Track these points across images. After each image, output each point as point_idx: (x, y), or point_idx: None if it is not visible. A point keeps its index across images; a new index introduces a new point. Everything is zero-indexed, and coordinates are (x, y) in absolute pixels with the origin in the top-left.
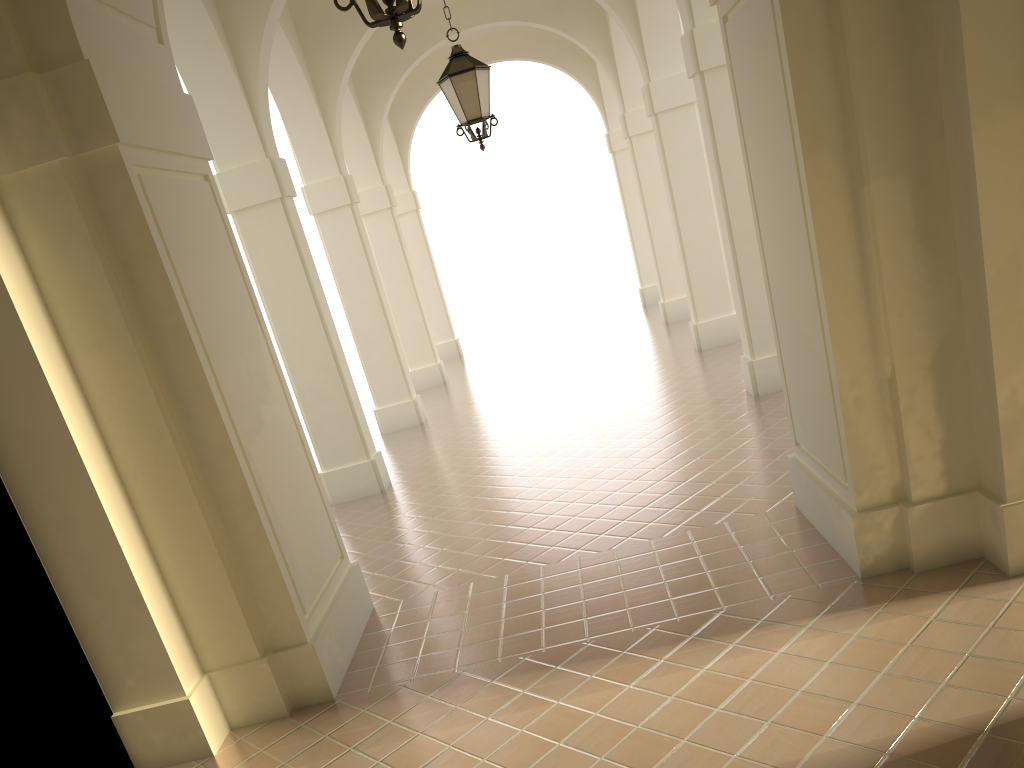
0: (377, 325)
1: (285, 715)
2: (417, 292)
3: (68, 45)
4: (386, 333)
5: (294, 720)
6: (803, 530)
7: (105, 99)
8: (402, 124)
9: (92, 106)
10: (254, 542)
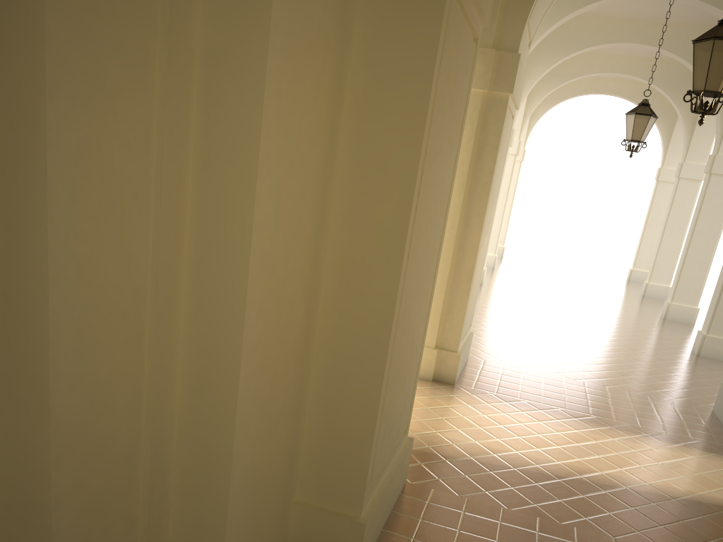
0: None
1: (429, 380)
2: (505, 209)
3: (514, 44)
4: None
5: (434, 384)
6: (714, 421)
7: (516, 73)
8: (539, 108)
9: (509, 74)
10: (461, 294)
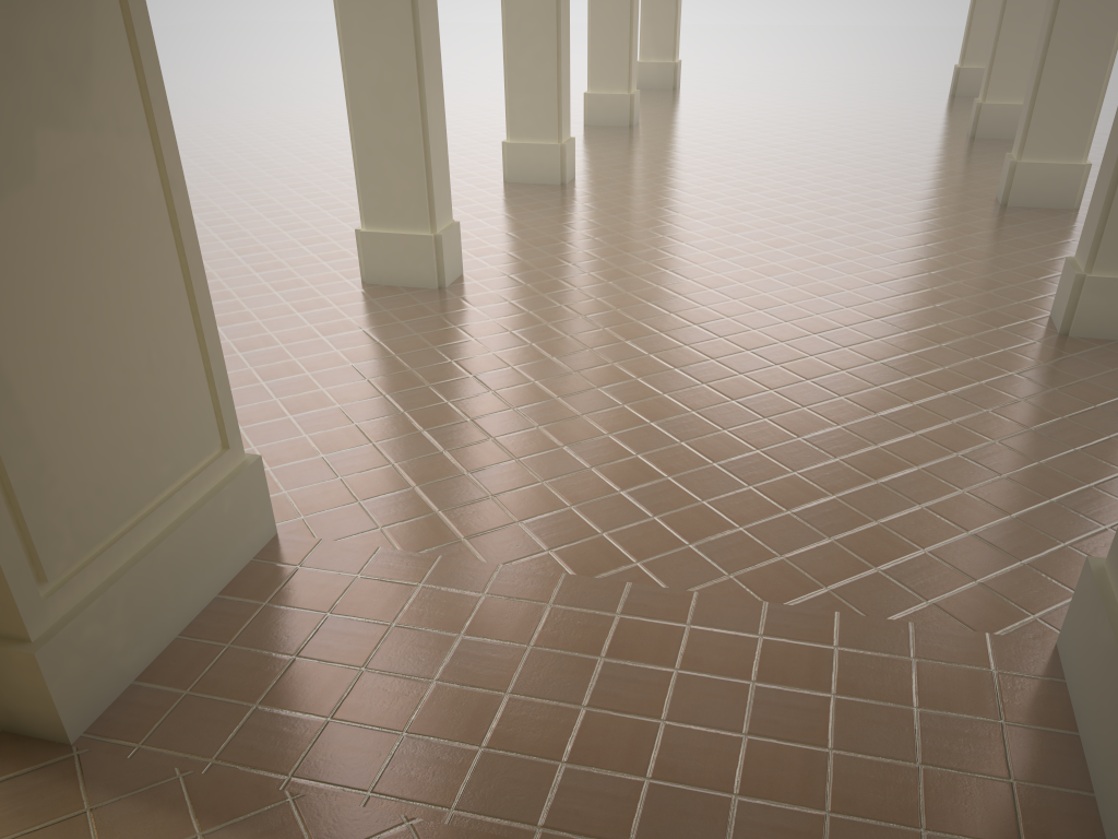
0: (541, 8)
1: None
2: None
3: None
4: (551, 26)
5: None
6: (1053, 728)
7: None
8: None
9: None
10: None
